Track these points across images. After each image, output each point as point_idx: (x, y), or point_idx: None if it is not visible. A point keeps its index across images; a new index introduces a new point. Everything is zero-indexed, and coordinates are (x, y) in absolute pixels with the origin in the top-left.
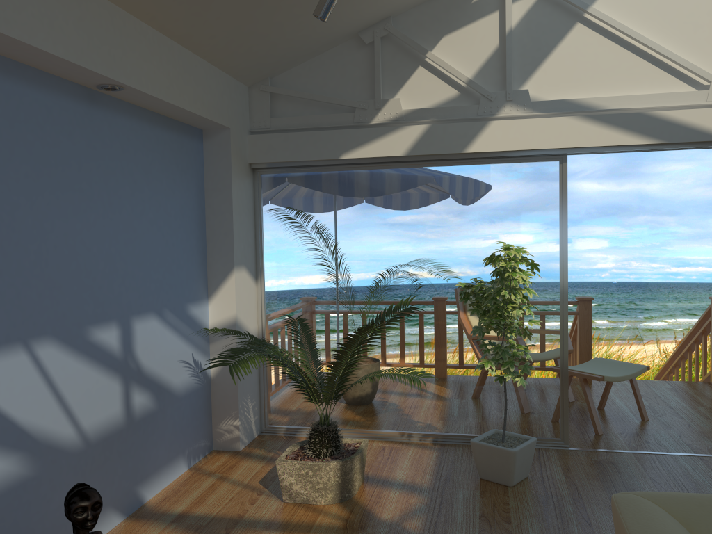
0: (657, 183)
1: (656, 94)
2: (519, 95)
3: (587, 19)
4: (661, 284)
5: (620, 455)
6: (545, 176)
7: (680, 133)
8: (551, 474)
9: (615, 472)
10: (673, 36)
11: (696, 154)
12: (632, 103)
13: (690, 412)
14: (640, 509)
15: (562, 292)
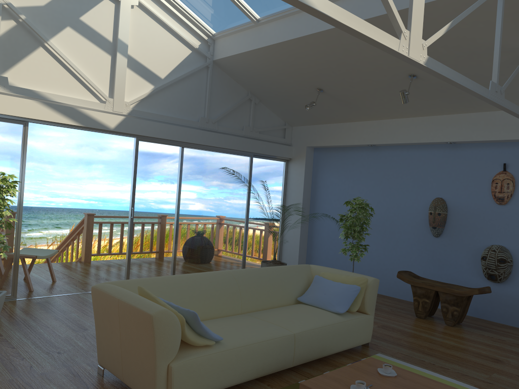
0: (42, 143)
1: (81, 99)
2: (2, 79)
3: (46, 46)
4: (41, 208)
5: (49, 298)
6: (13, 132)
7: (91, 122)
8: (14, 312)
9: (50, 305)
10: (90, 71)
11: (67, 128)
12: (68, 101)
13: (77, 275)
14: (109, 285)
15: (20, 204)
